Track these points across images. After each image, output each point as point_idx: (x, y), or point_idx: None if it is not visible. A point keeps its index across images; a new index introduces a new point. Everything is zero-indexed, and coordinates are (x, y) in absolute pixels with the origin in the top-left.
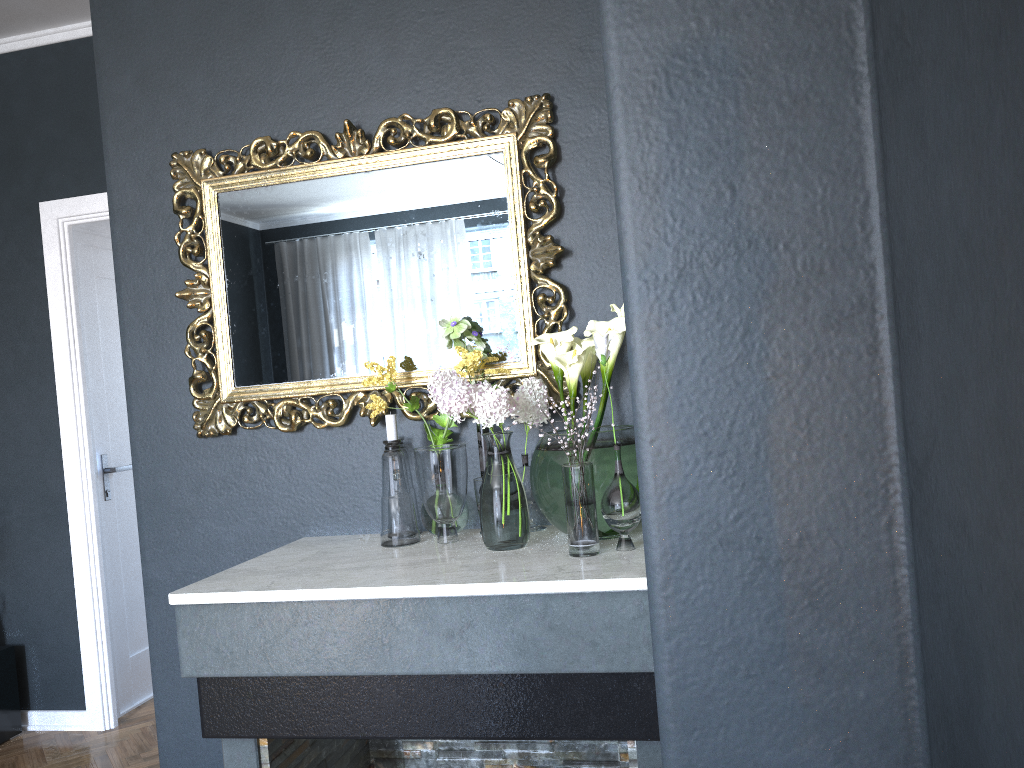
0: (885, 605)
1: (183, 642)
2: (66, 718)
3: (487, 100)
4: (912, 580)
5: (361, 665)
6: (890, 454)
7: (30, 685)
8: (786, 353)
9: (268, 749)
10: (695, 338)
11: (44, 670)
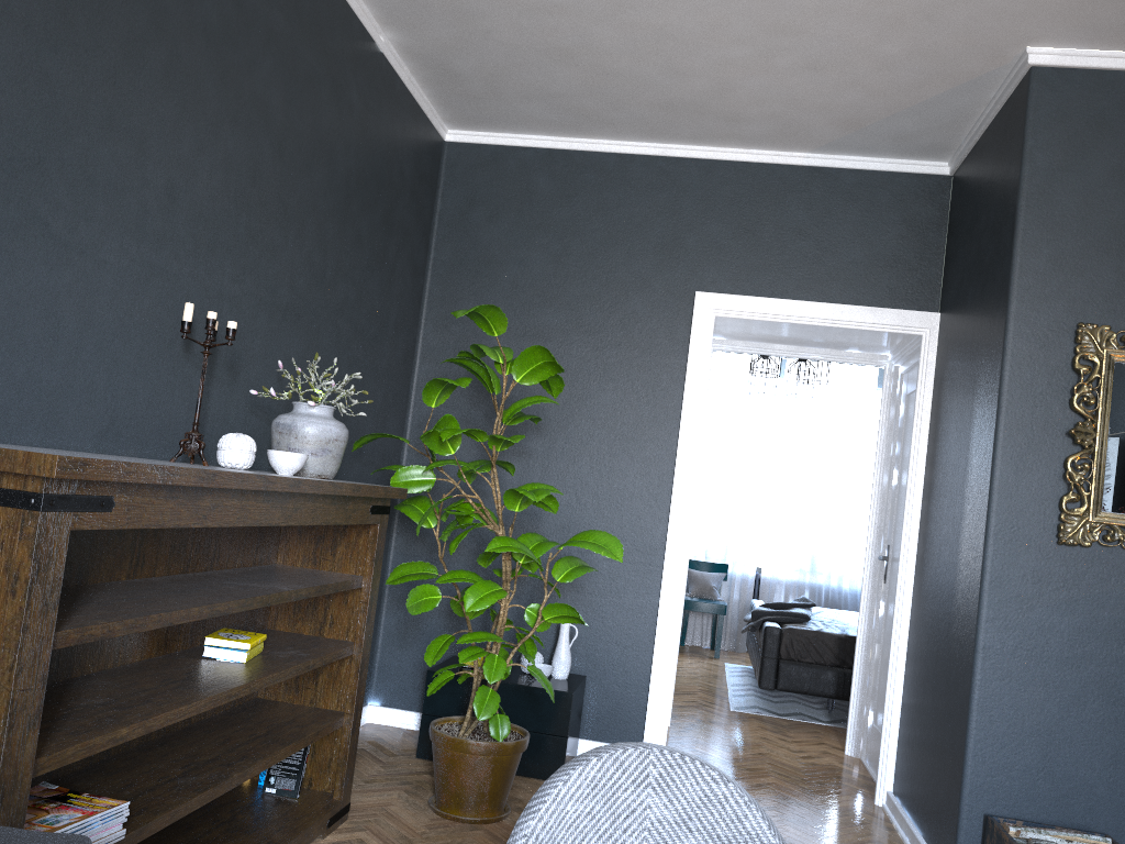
0: None
1: None
2: None
3: None
4: None
5: None
6: None
7: (582, 715)
8: None
9: None
10: None
11: (600, 704)
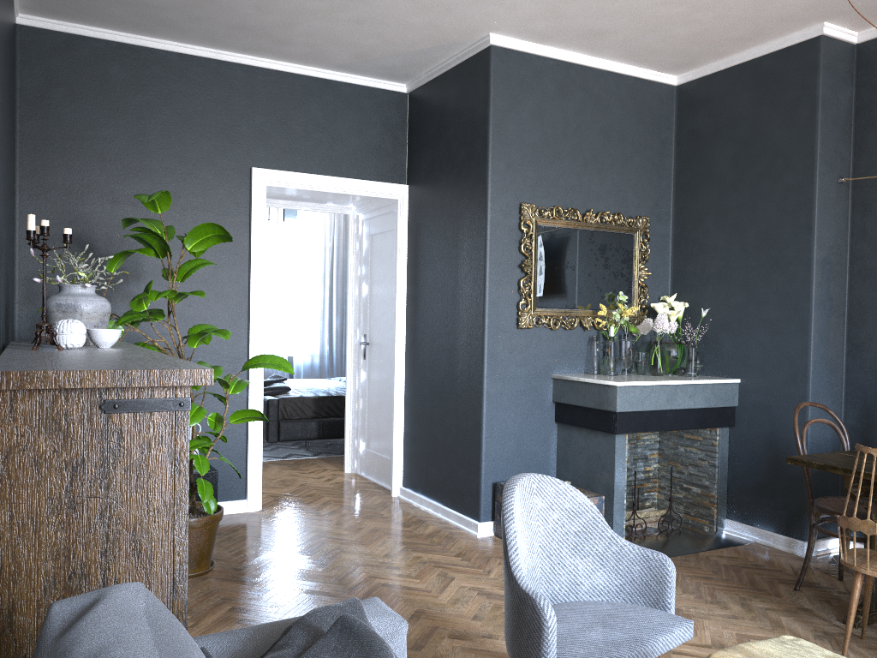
0: (840, 372)
1: (618, 399)
2: (229, 506)
3: (628, 213)
4: (844, 367)
5: (667, 406)
6: (843, 343)
7: None
8: (832, 321)
9: (627, 439)
10: (821, 316)
11: None
